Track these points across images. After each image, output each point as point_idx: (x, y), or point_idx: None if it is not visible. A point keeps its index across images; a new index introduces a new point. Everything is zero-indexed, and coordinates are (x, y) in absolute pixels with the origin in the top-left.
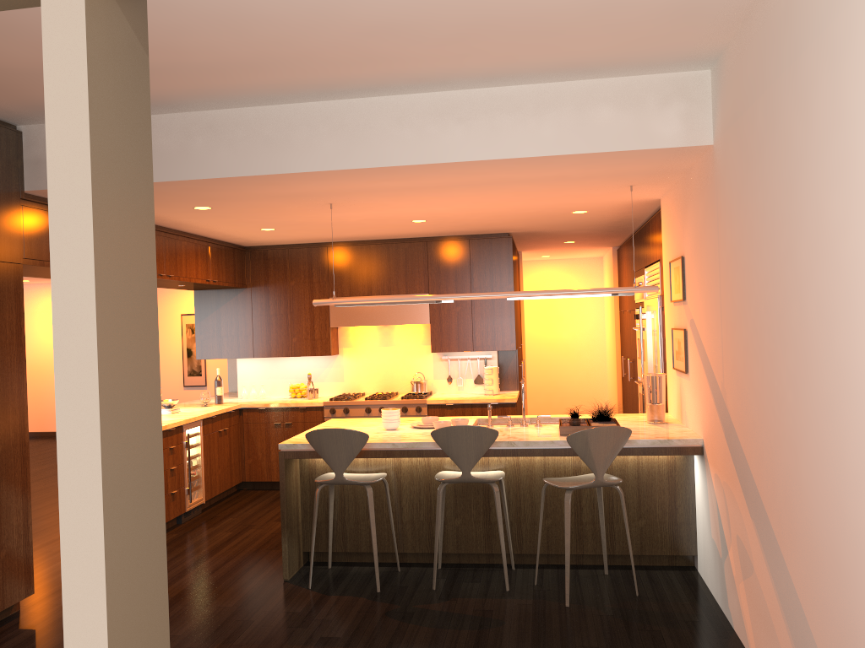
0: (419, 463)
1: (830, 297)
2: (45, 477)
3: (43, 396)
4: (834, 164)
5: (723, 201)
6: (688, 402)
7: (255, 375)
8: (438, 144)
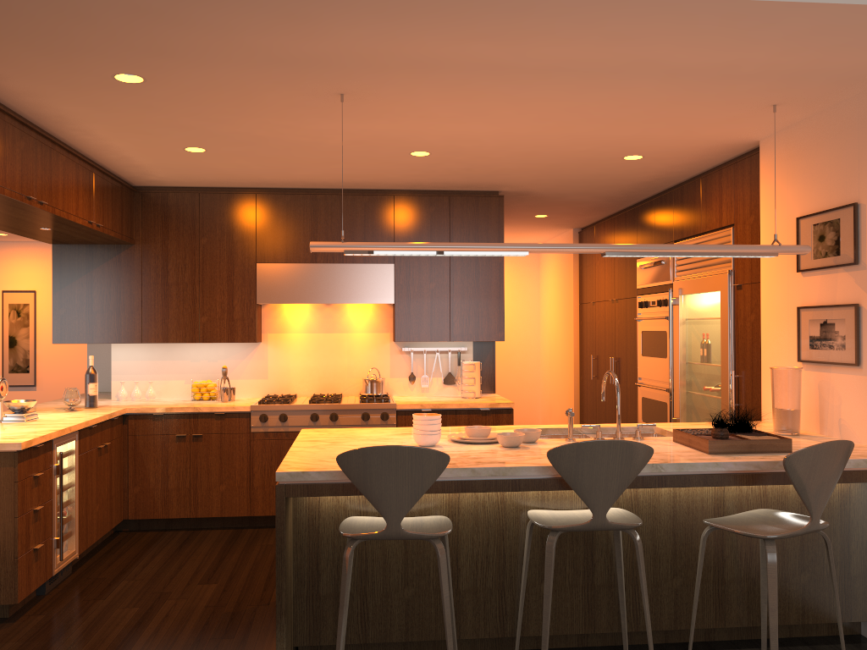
0: (488, 498)
1: None
2: None
3: None
4: None
5: None
6: (853, 405)
7: (139, 368)
8: None
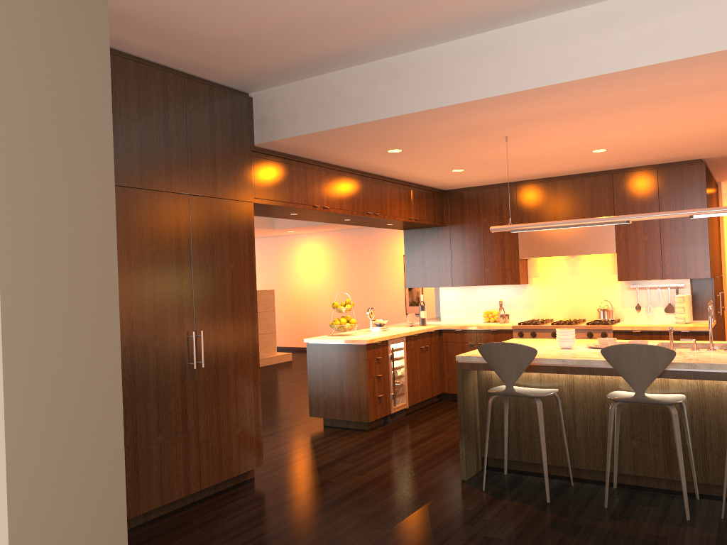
0: (592, 382)
1: None
2: (298, 380)
3: (305, 320)
4: None
5: None
6: None
7: (454, 301)
8: (602, 55)
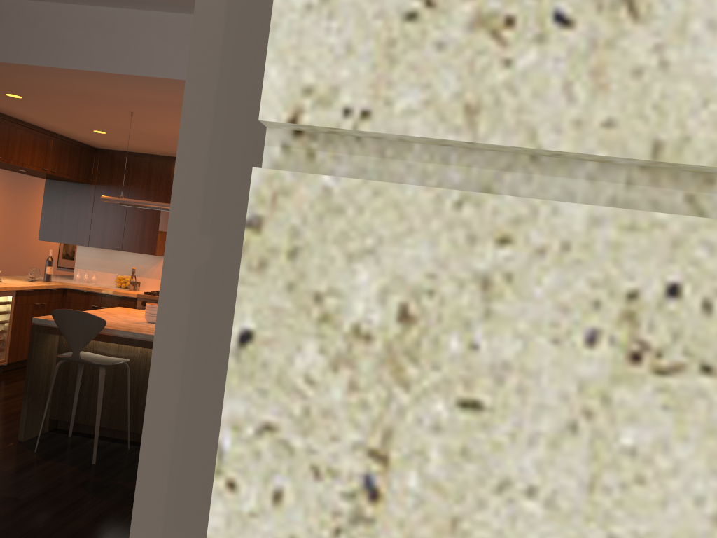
0: None
1: None
2: None
3: None
4: None
5: None
6: None
7: (91, 262)
8: None
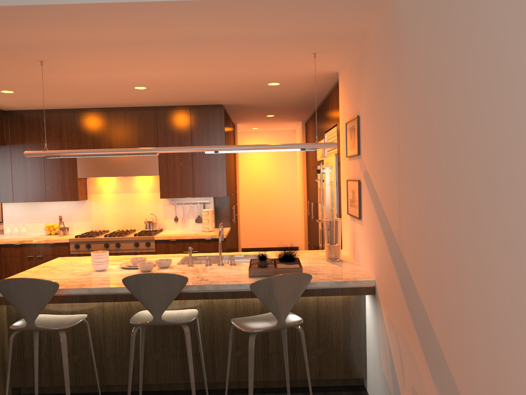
0: (121, 303)
1: None
2: None
3: None
4: None
5: (406, 47)
6: (360, 244)
7: (18, 216)
8: None
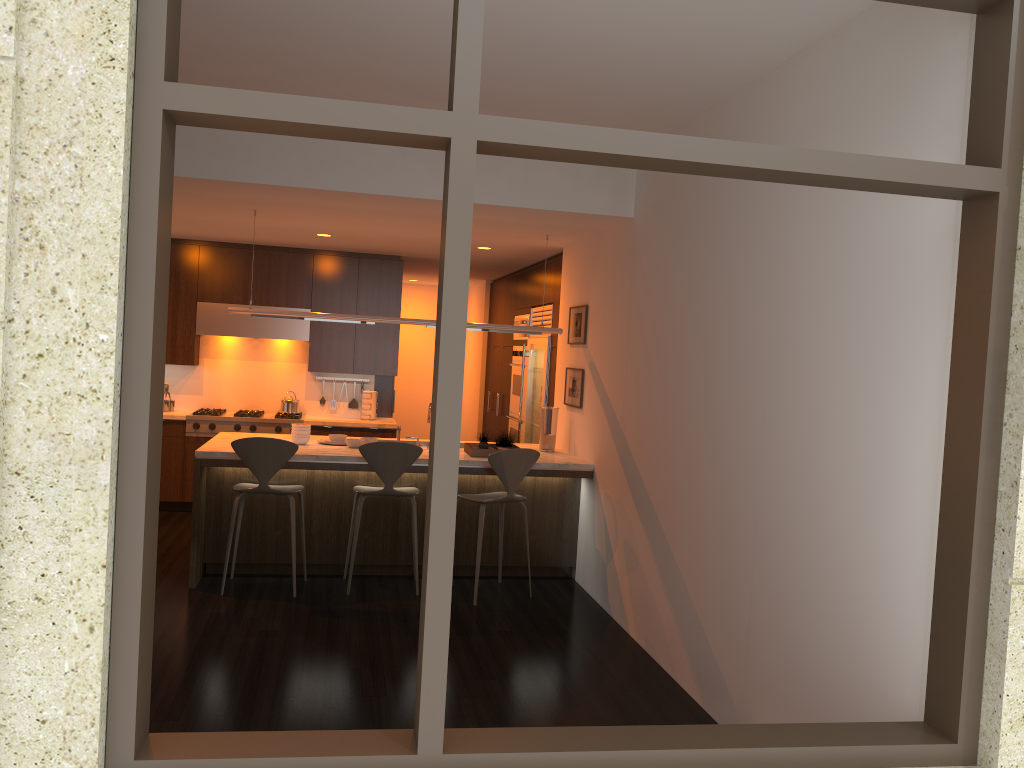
0: (333, 478)
1: (731, 355)
2: None
3: None
4: (743, 264)
5: (639, 267)
6: (579, 433)
7: None
8: (402, 179)
